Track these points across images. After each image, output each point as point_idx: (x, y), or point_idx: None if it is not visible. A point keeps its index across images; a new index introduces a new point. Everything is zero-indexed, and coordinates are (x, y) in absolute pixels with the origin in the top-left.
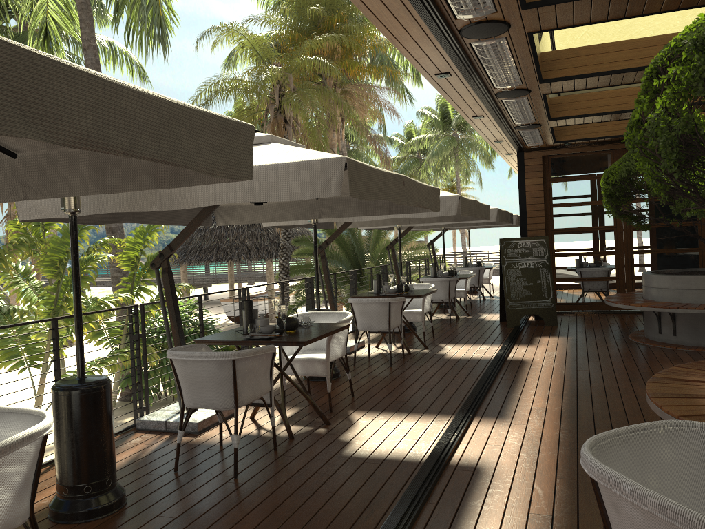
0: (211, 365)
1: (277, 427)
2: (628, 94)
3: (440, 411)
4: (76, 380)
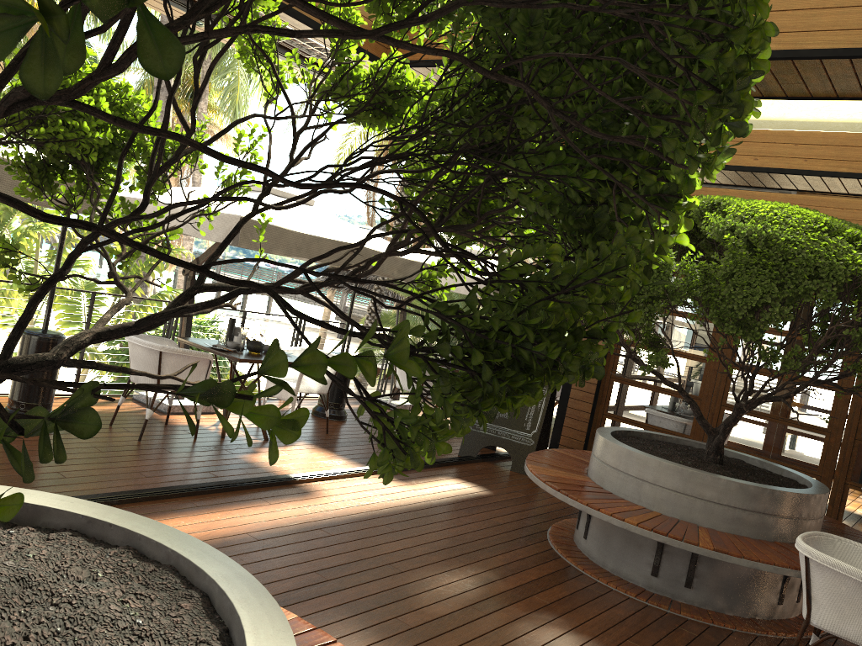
0: None
1: None
2: None
3: None
4: None
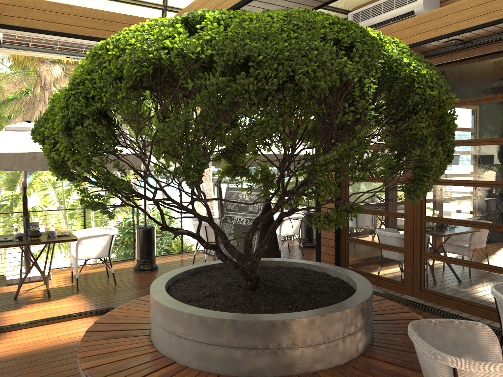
0: None
1: None
2: (206, 0)
3: None
4: None
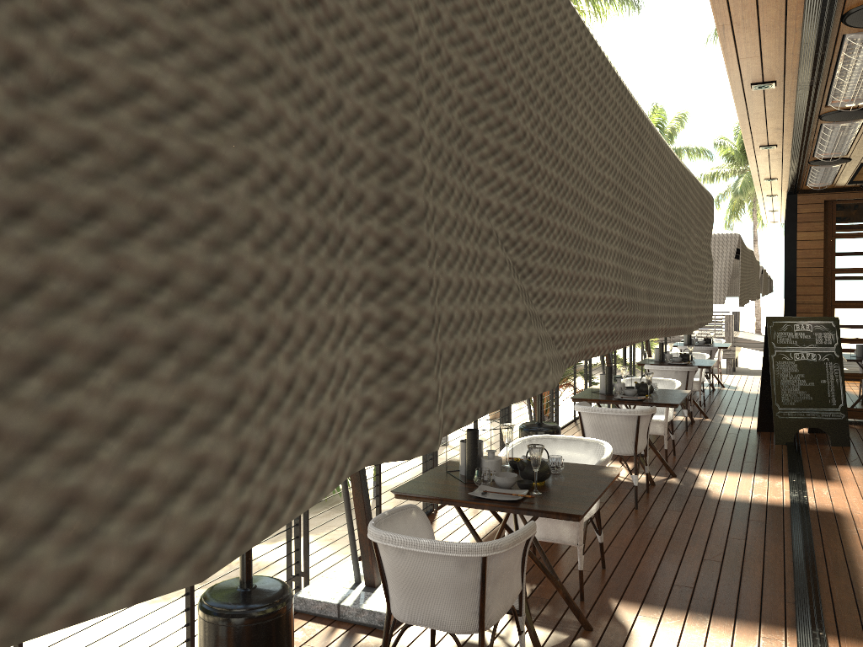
0: (446, 563)
1: (509, 628)
2: None
3: (759, 616)
4: (239, 594)
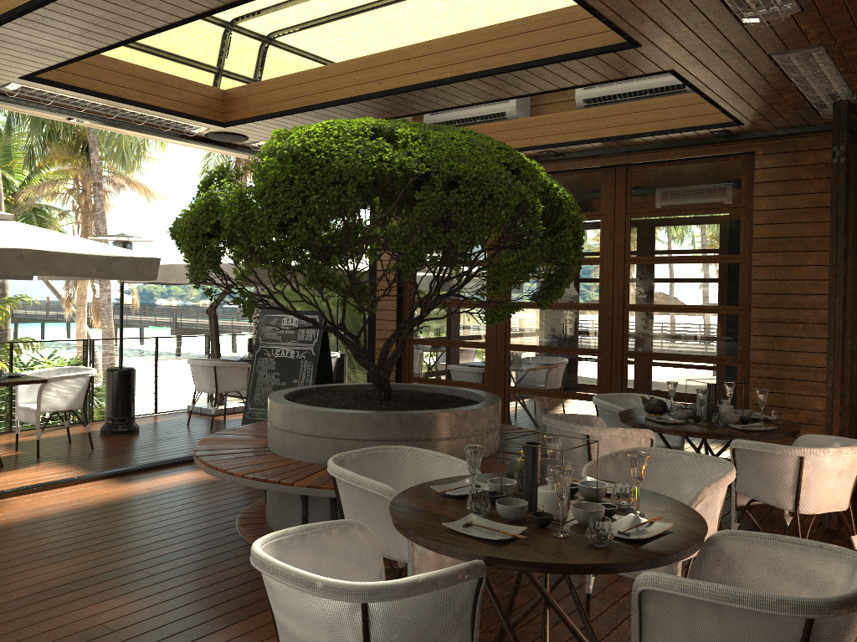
0: None
1: None
2: (304, 81)
3: None
4: None
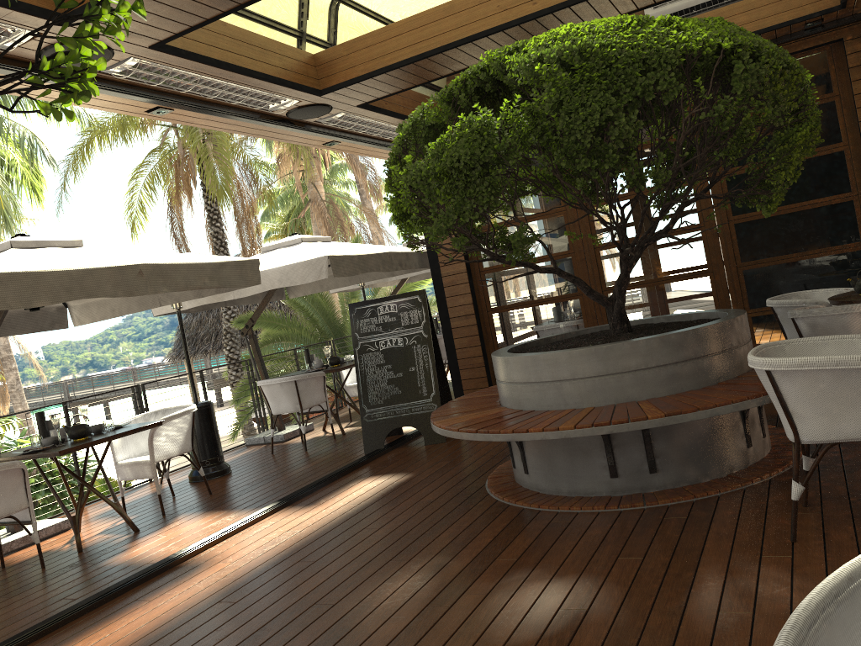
0: None
1: None
2: (428, 21)
3: None
4: None
